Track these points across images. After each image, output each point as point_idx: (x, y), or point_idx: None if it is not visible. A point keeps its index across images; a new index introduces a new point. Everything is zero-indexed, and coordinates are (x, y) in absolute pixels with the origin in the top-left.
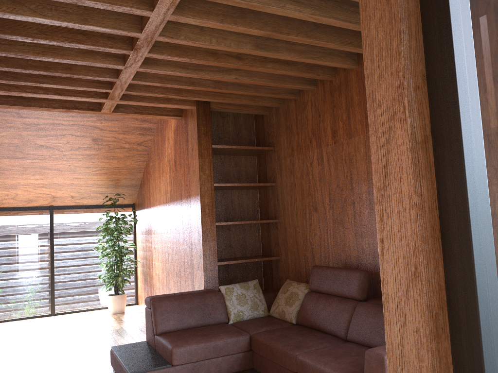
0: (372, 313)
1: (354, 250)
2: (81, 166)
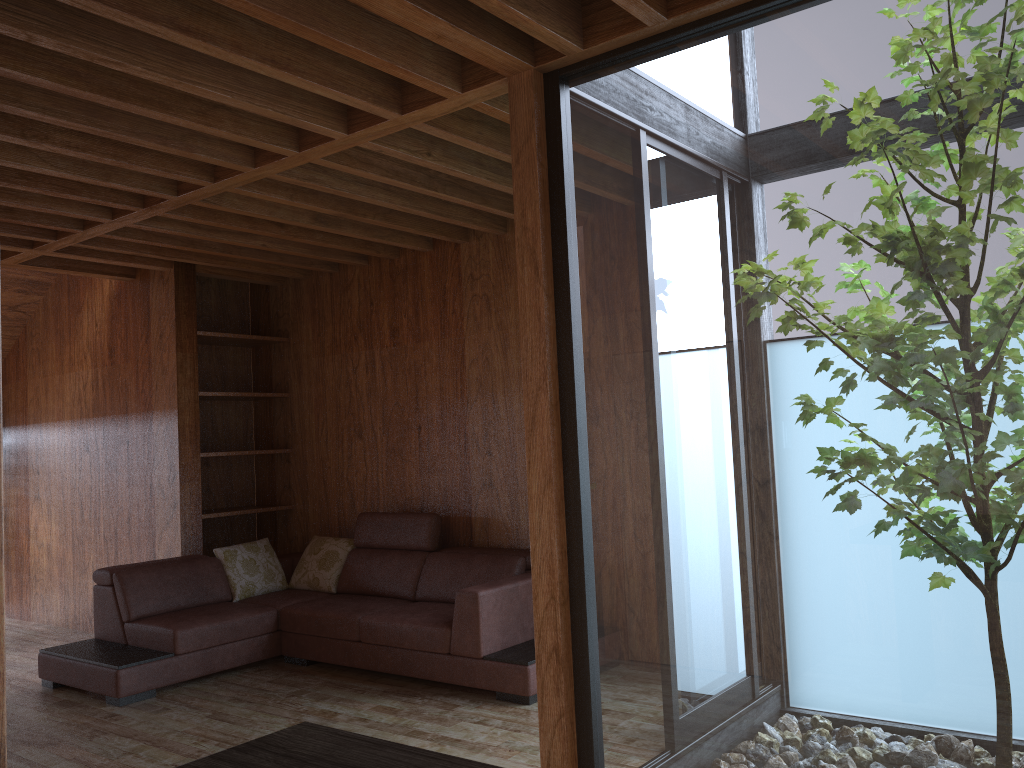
0: (449, 562)
1: (418, 490)
2: None
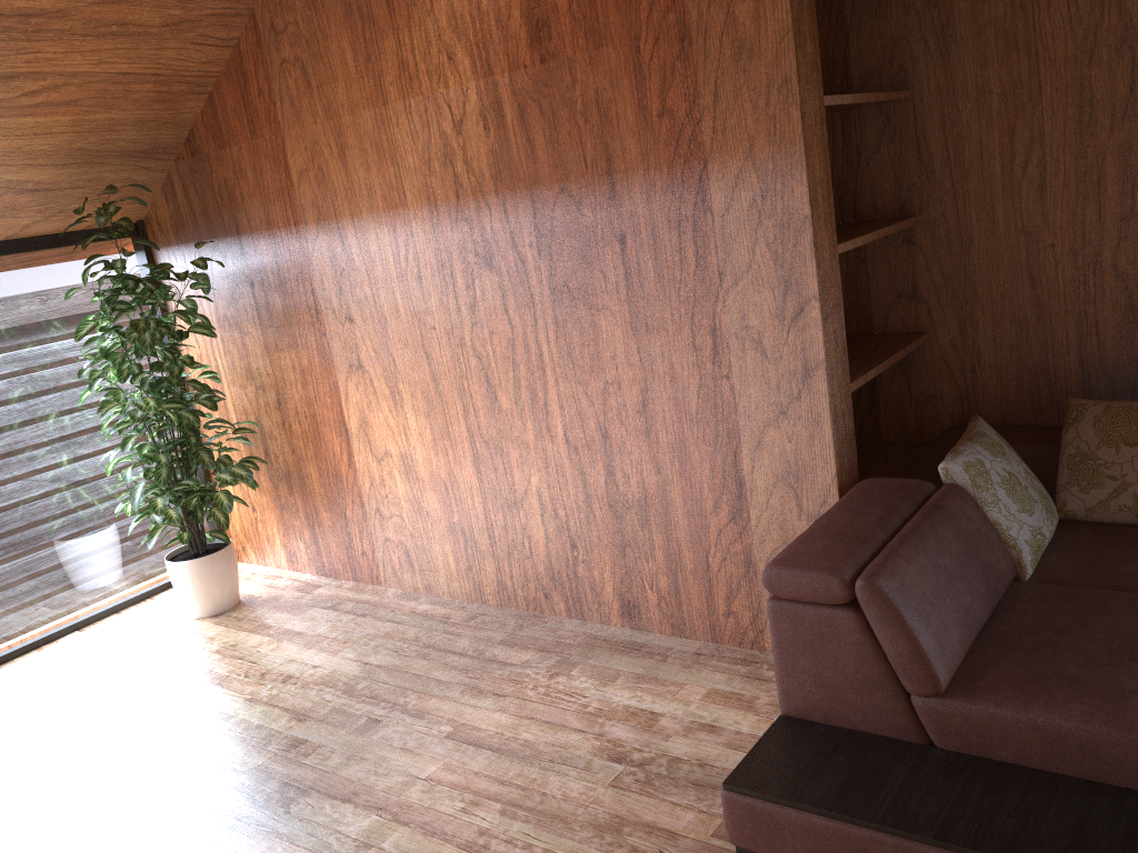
0: None
1: None
2: None
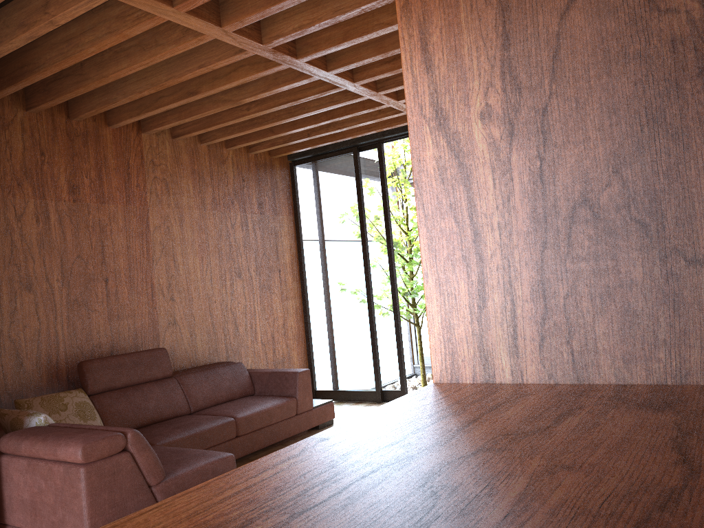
0: (202, 378)
1: (107, 336)
2: None
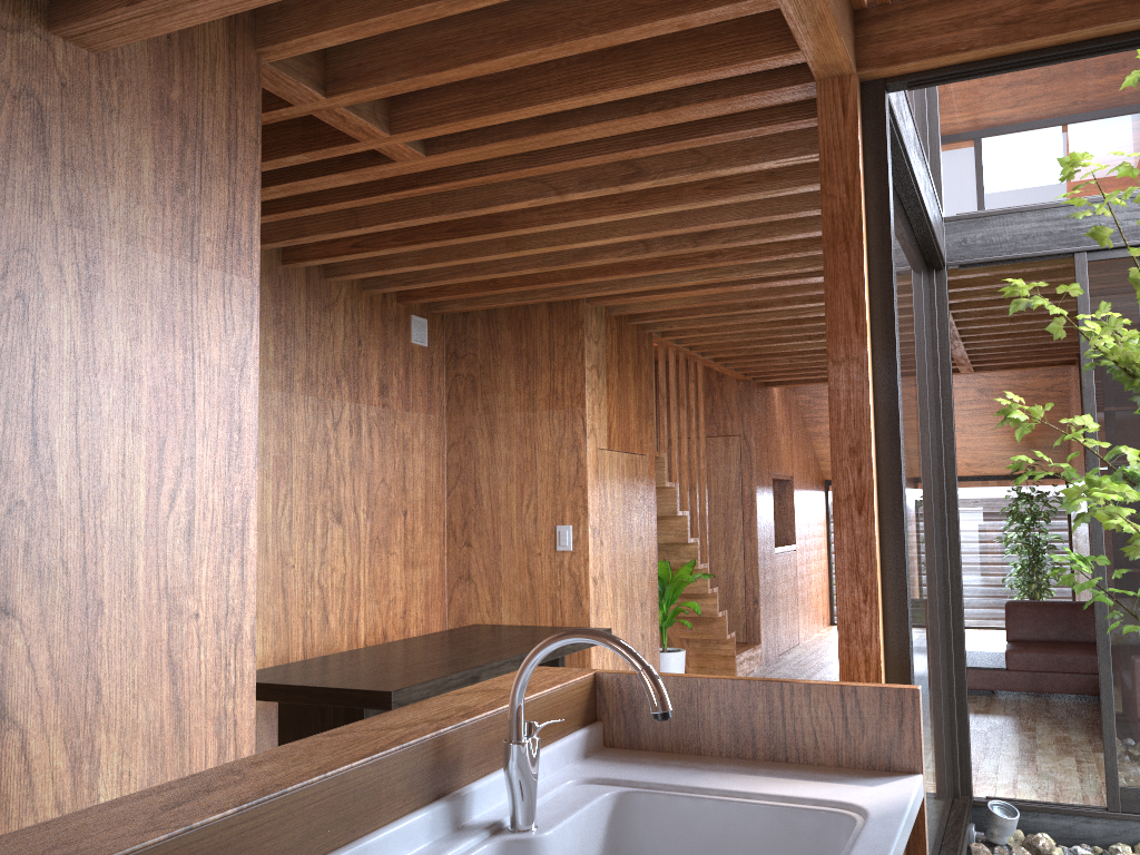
0: None
1: None
2: (971, 424)
